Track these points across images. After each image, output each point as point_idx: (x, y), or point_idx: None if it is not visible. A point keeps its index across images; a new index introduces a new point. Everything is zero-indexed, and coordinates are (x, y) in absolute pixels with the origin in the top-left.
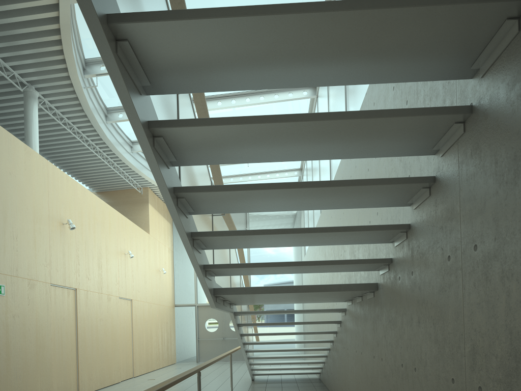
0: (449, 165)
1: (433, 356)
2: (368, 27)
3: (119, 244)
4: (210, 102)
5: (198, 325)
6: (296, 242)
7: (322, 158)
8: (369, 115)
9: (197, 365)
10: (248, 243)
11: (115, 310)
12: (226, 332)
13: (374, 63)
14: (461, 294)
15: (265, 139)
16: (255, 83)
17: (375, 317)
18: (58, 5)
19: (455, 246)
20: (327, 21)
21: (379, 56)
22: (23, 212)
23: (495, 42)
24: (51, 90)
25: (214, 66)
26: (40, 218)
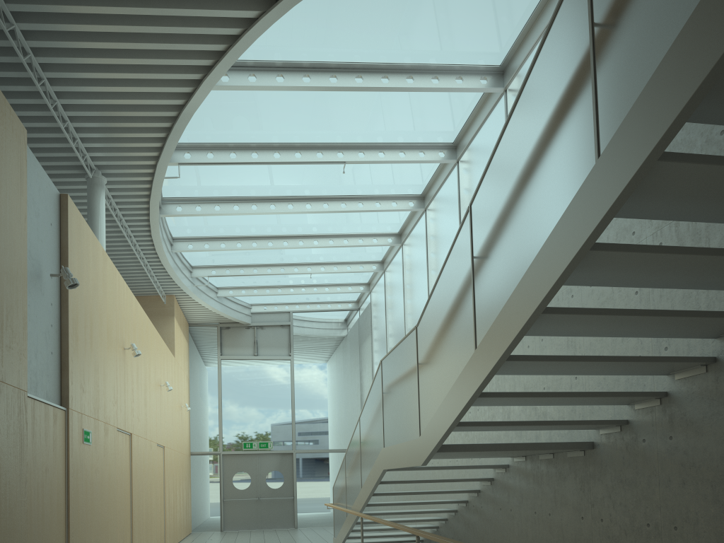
0: None
1: (711, 515)
2: None
3: (157, 373)
4: (297, 203)
5: (223, 480)
6: (550, 402)
7: (628, 336)
8: (705, 315)
9: (227, 534)
10: (506, 402)
11: (154, 461)
12: (262, 489)
13: None
14: None
15: (607, 324)
16: (625, 283)
17: (587, 476)
18: (187, 93)
19: None
20: None
21: None
22: (101, 336)
23: None
24: (121, 177)
25: (613, 273)
26: (111, 343)
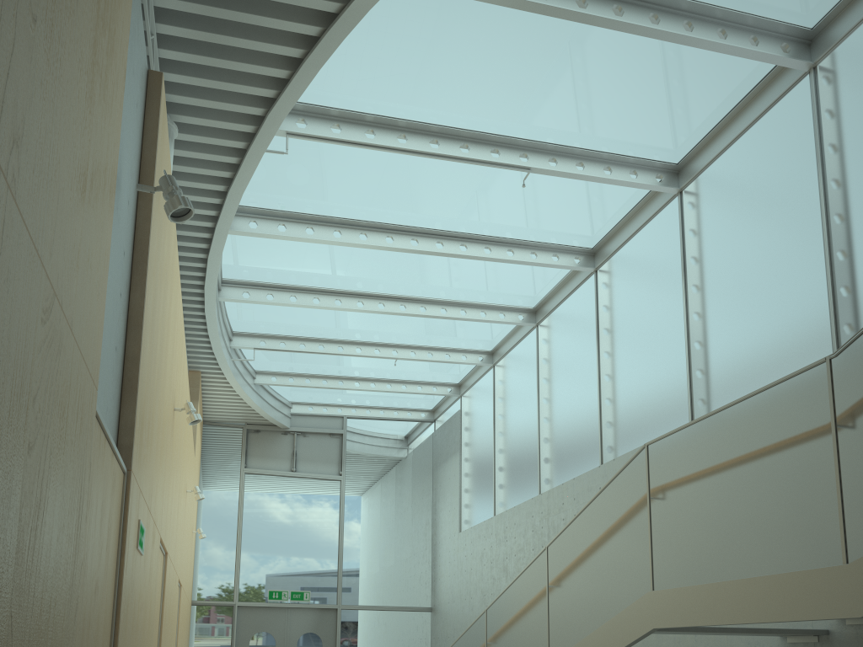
0: None
1: None
2: None
3: (186, 471)
4: (424, 240)
5: (235, 643)
6: None
7: None
8: None
9: None
10: None
11: (175, 606)
12: None
13: None
14: None
15: None
16: None
17: None
18: None
19: None
20: None
21: None
22: (163, 367)
23: None
24: (198, 135)
25: None
26: (167, 388)
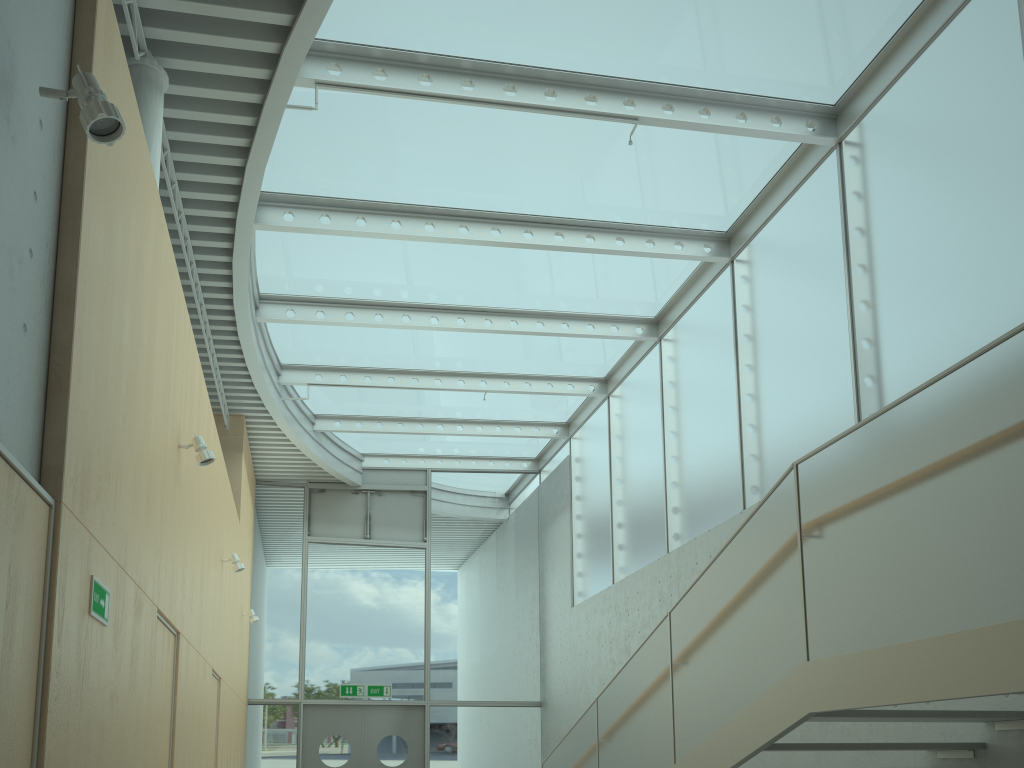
0: None
1: None
2: None
3: (219, 534)
4: (508, 229)
5: (302, 749)
6: None
7: None
8: None
9: None
10: None
11: (207, 702)
12: (369, 767)
13: None
14: None
15: None
16: None
17: None
18: None
19: None
20: None
21: None
22: (144, 380)
23: None
24: (197, 87)
25: None
26: (159, 413)
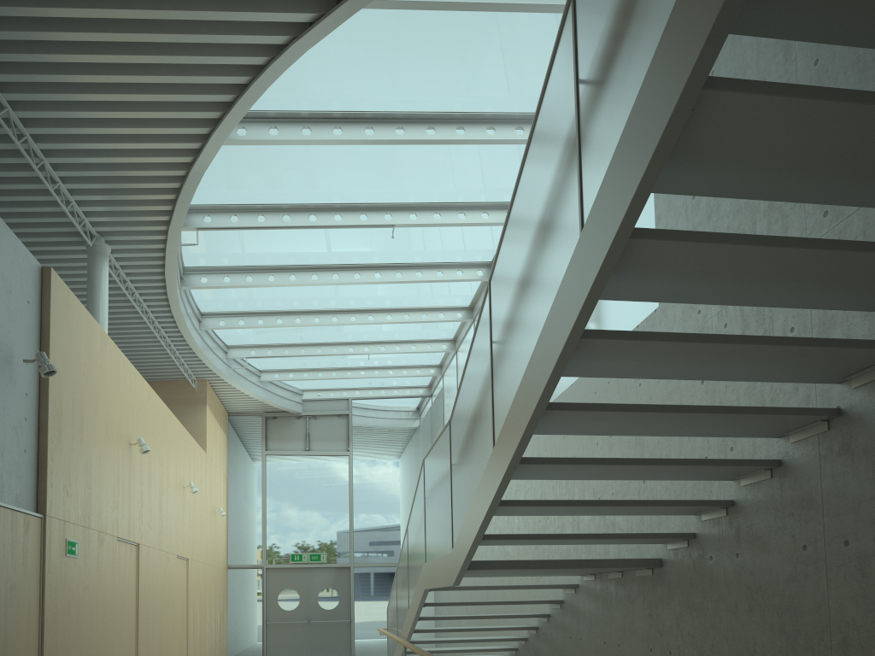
0: (804, 455)
1: (778, 648)
2: (784, 353)
3: (179, 472)
4: (344, 273)
5: (266, 599)
6: (596, 512)
7: (672, 435)
8: (750, 411)
9: None
10: (542, 511)
11: (173, 576)
12: (313, 610)
13: (767, 371)
14: (824, 586)
15: (637, 421)
16: (650, 375)
17: (656, 600)
18: (195, 149)
19: (815, 536)
20: (755, 349)
21: (776, 368)
22: (97, 429)
23: (874, 367)
24: (128, 245)
25: (628, 364)
26: (110, 437)
